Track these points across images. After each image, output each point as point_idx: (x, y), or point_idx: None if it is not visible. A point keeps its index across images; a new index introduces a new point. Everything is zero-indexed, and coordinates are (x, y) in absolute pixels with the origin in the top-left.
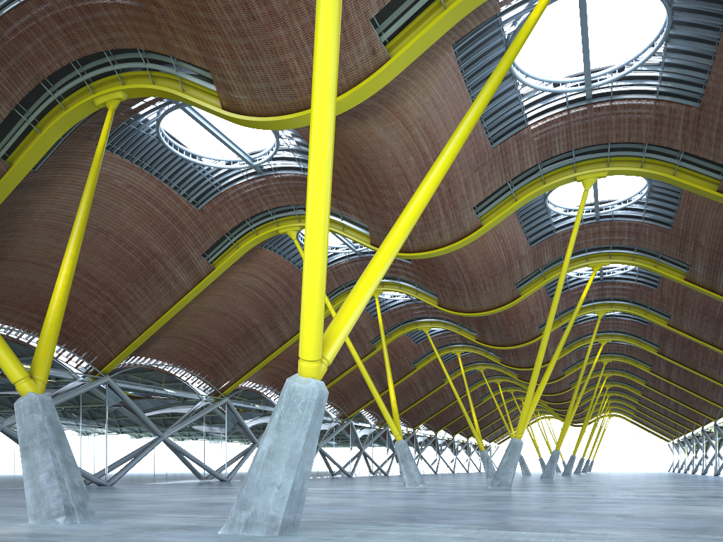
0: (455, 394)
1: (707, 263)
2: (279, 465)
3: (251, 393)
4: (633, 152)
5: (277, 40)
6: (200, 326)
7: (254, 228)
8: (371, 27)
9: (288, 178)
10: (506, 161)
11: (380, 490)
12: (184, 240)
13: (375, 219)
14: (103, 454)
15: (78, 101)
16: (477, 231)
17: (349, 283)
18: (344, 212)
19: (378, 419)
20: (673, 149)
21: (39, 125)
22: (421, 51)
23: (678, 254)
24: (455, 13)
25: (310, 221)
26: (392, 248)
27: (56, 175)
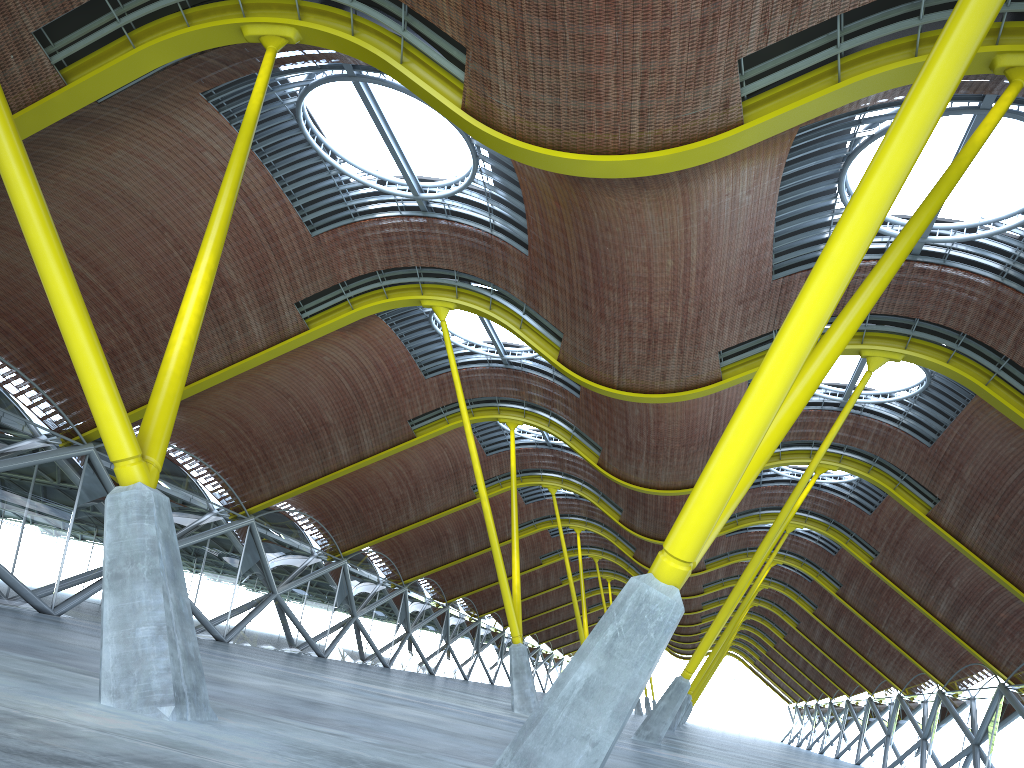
0: (571, 587)
1: (963, 503)
2: (600, 710)
3: (285, 519)
4: (944, 340)
5: (599, 41)
6: (247, 404)
7: (381, 286)
8: (736, 71)
9: (464, 231)
10: (782, 303)
11: (492, 713)
12: (276, 274)
13: (579, 328)
14: (56, 565)
15: (213, 20)
16: (714, 384)
17: (478, 399)
18: (532, 304)
19: (440, 594)
20: (994, 352)
21: (135, 35)
22: (786, 127)
23: (928, 481)
24: (850, 91)
25: (780, 359)
26: (792, 414)
27: (125, 118)
